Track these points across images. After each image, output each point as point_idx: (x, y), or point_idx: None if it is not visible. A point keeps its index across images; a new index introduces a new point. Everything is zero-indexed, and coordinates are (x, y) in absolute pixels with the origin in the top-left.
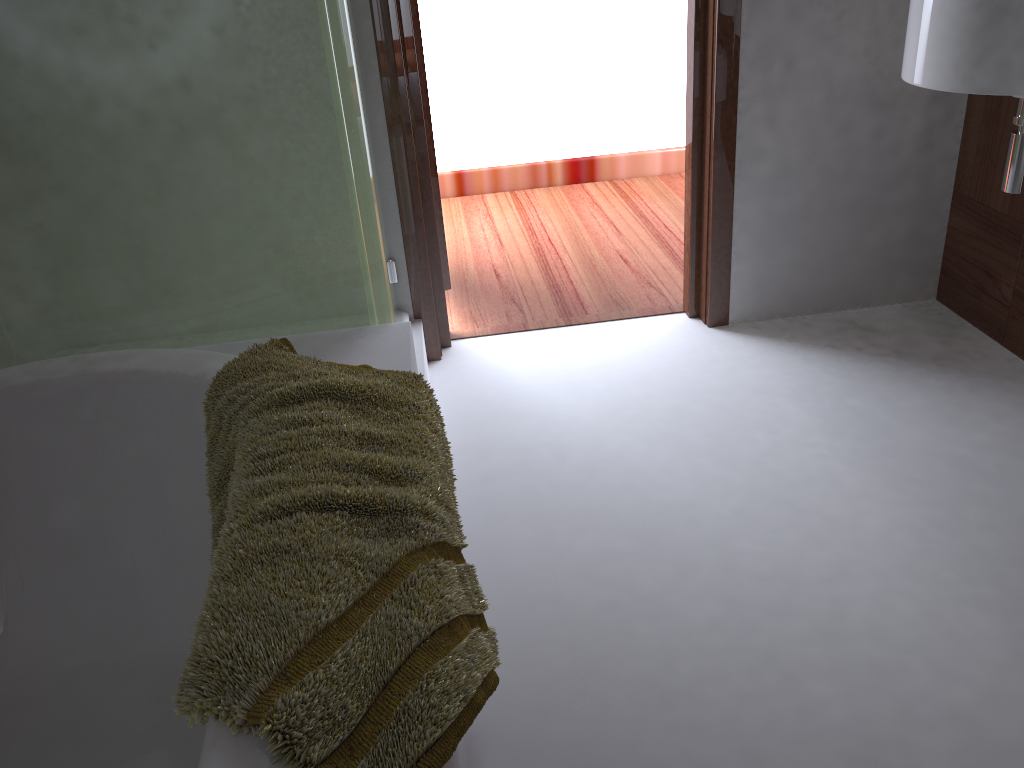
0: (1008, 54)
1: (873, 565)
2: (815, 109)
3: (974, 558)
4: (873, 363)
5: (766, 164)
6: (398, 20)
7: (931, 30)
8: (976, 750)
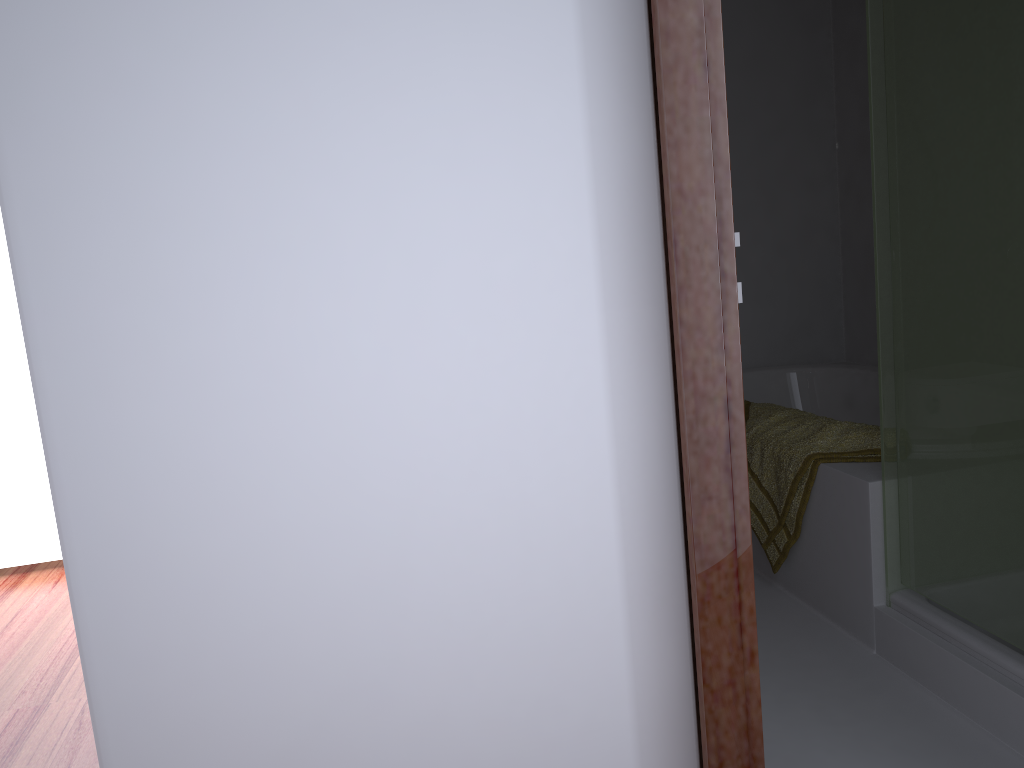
0: None
1: None
2: None
3: None
4: None
5: None
6: None
7: None
8: None
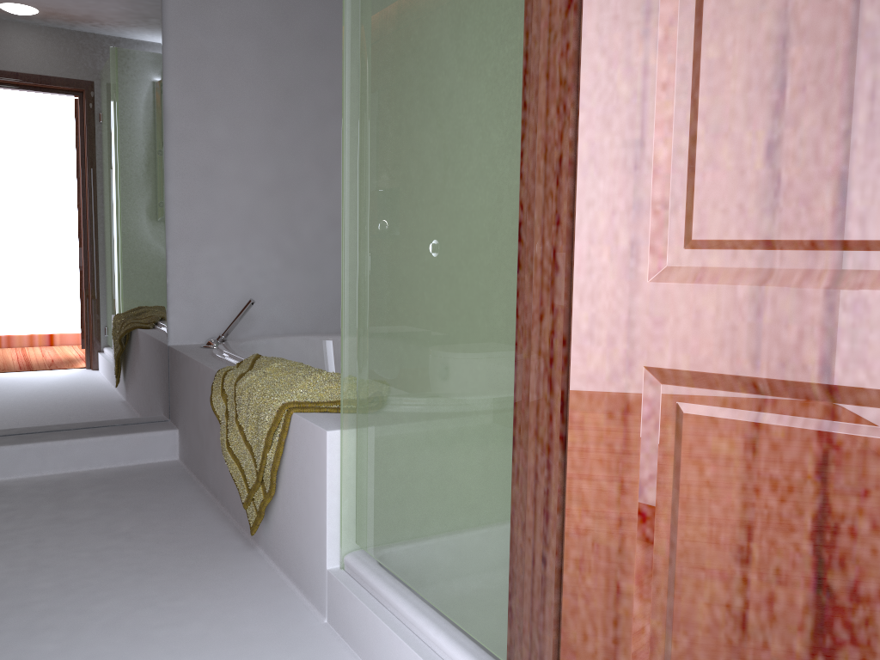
0: None
1: None
2: None
3: None
4: None
5: None
6: (527, 245)
7: None
8: None
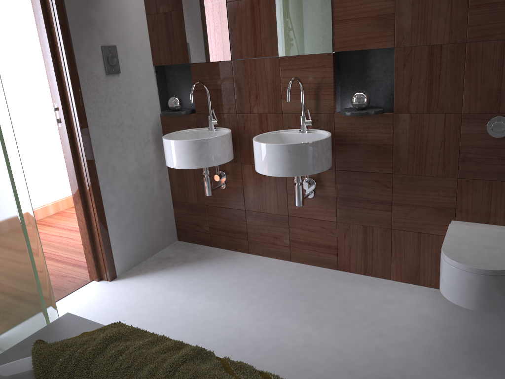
0: (208, 154)
1: (247, 323)
2: (126, 183)
3: (267, 306)
4: (182, 268)
5: (115, 208)
6: None
7: (181, 151)
8: (316, 349)
